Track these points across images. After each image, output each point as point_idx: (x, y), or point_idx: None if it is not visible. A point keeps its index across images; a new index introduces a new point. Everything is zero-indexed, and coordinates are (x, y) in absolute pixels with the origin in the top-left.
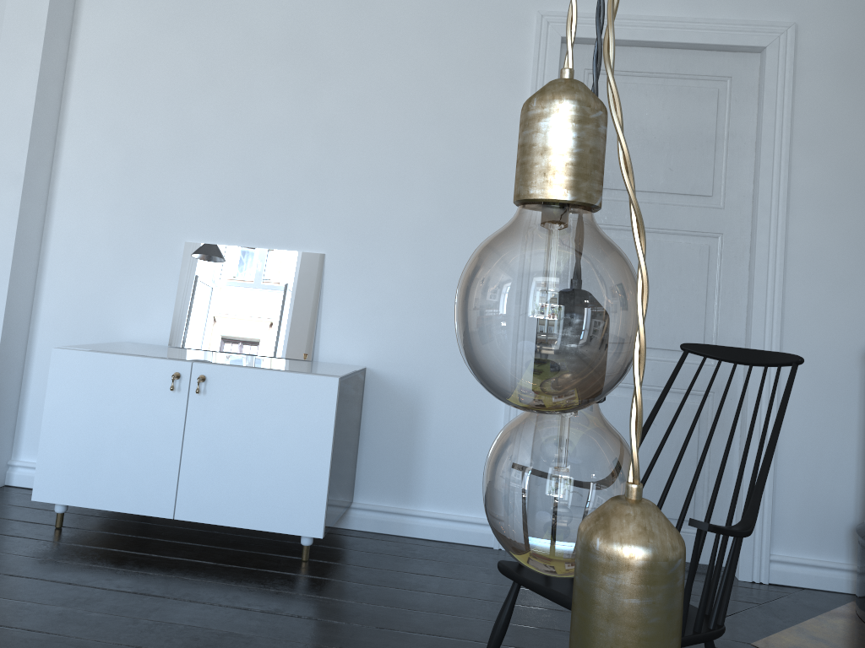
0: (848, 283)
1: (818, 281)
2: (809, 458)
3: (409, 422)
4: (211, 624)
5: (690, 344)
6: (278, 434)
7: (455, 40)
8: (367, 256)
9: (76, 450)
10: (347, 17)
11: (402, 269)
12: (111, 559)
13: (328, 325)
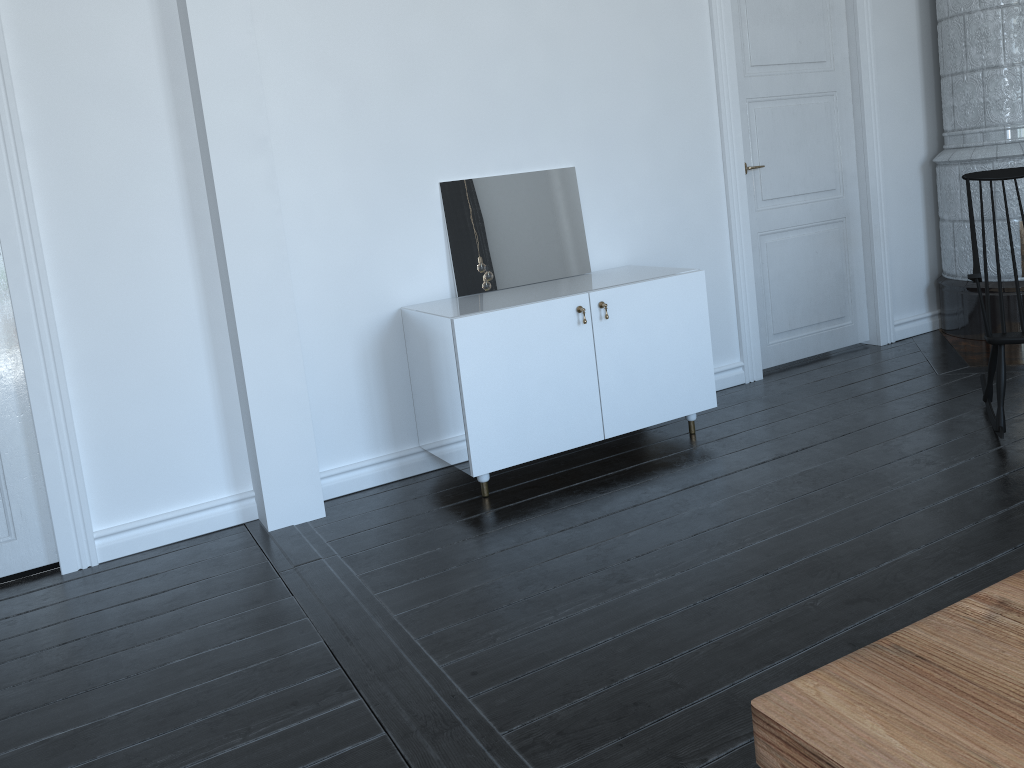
0: (908, 116)
1: (894, 118)
2: (902, 248)
3: None
4: (778, 475)
5: (969, 174)
6: (669, 333)
7: None
8: (609, 161)
9: (504, 413)
10: None
11: (639, 168)
12: (599, 487)
13: (590, 235)
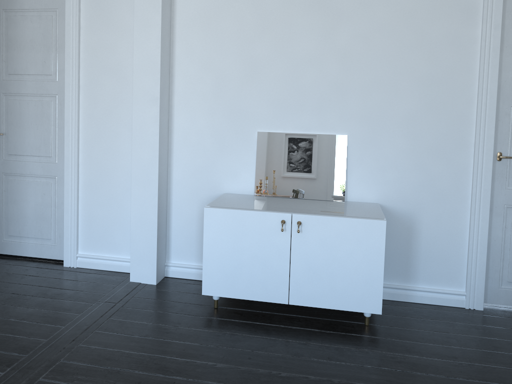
0: None
1: None
2: None
3: (407, 235)
4: (351, 379)
5: None
6: (349, 254)
7: None
8: (374, 135)
9: (225, 266)
10: None
11: (398, 142)
12: (261, 331)
13: (352, 179)
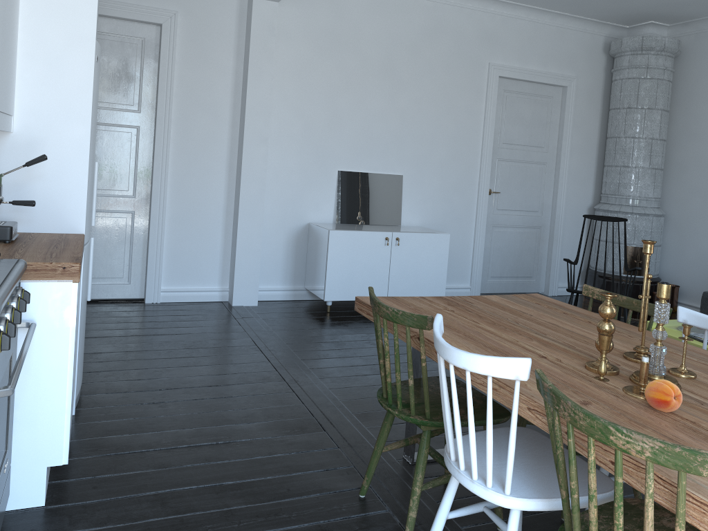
0: (585, 182)
1: (576, 181)
2: (570, 248)
3: None
4: None
5: (586, 215)
6: (427, 259)
7: (456, 73)
8: (420, 175)
9: (343, 276)
10: (410, 57)
11: (434, 181)
12: None
13: (404, 208)
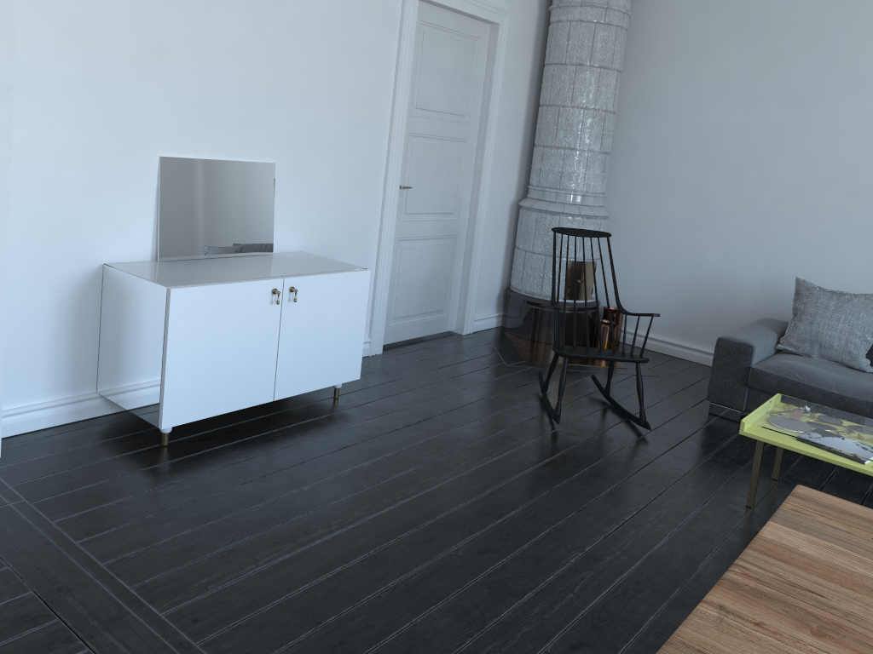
0: (509, 168)
1: (501, 167)
2: (489, 264)
3: None
4: (410, 442)
5: (556, 228)
6: (337, 318)
7: None
8: (302, 163)
9: (198, 374)
10: None
11: (324, 173)
12: (268, 443)
13: (276, 222)
